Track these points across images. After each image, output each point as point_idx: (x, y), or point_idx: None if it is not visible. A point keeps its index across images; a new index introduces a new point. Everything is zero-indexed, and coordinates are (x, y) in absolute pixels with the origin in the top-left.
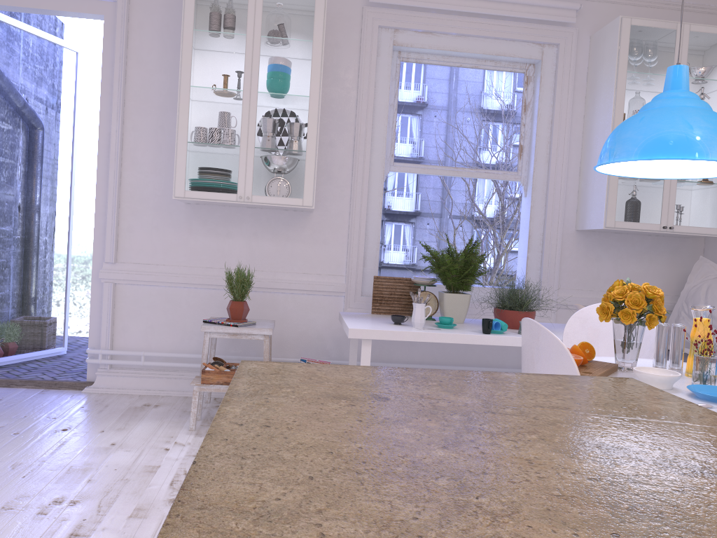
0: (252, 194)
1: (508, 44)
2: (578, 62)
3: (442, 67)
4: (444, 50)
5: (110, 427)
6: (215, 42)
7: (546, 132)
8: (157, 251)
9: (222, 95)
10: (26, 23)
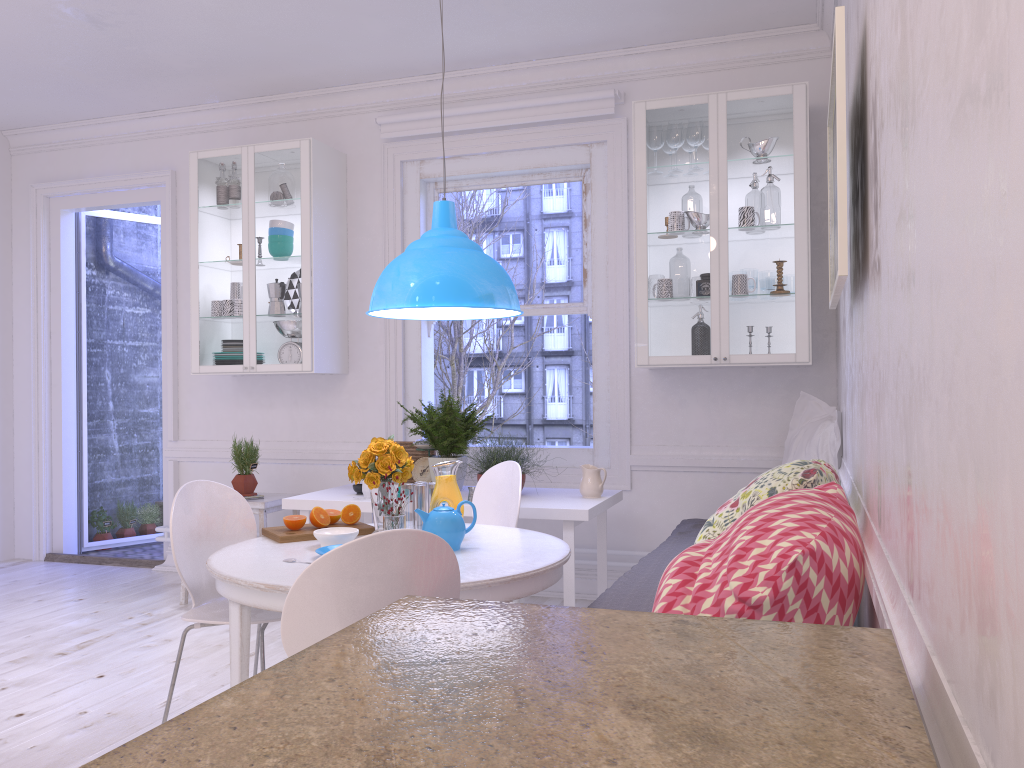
0: (256, 363)
1: (548, 152)
2: (632, 158)
3: (485, 191)
4: (475, 173)
5: (119, 599)
6: (216, 216)
7: (603, 250)
8: (211, 427)
9: (225, 267)
10: None
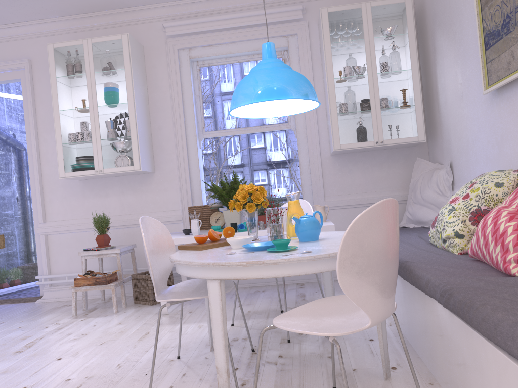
0: (103, 168)
1: (264, 41)
2: (312, 43)
3: (227, 65)
4: (222, 54)
5: (28, 319)
6: (69, 82)
7: None
8: (67, 212)
9: (77, 112)
10: (6, 90)
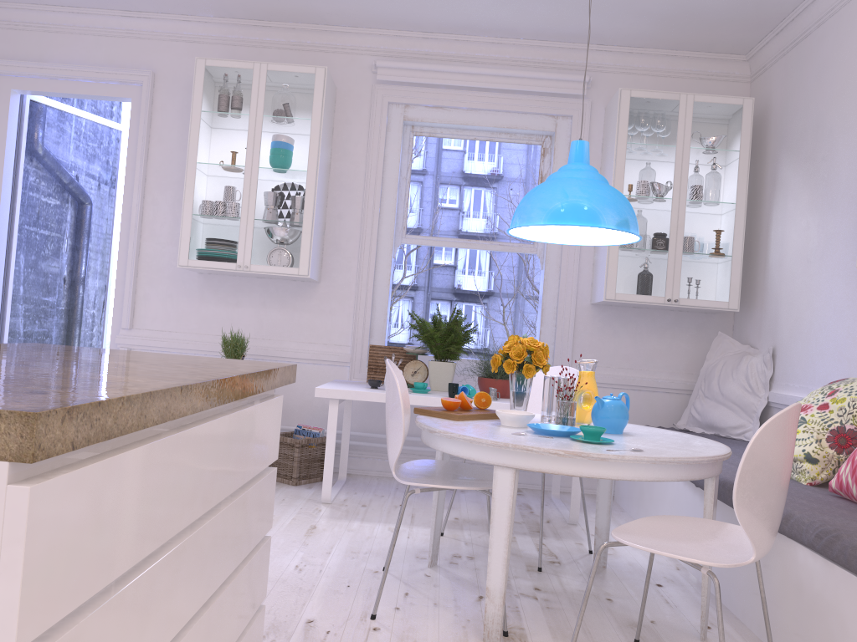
0: (250, 263)
1: (520, 117)
2: (592, 133)
3: (456, 140)
4: (454, 123)
5: None
6: (220, 122)
7: None
8: (170, 319)
9: (225, 171)
10: (79, 104)
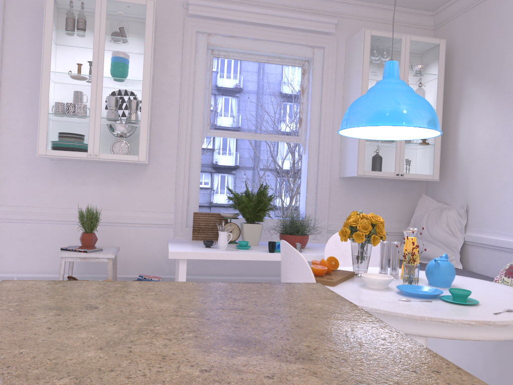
0: (99, 152)
1: (289, 46)
2: (337, 60)
3: (244, 62)
4: (244, 49)
5: None
6: (69, 39)
7: (317, 108)
8: (27, 196)
9: (75, 78)
10: None
